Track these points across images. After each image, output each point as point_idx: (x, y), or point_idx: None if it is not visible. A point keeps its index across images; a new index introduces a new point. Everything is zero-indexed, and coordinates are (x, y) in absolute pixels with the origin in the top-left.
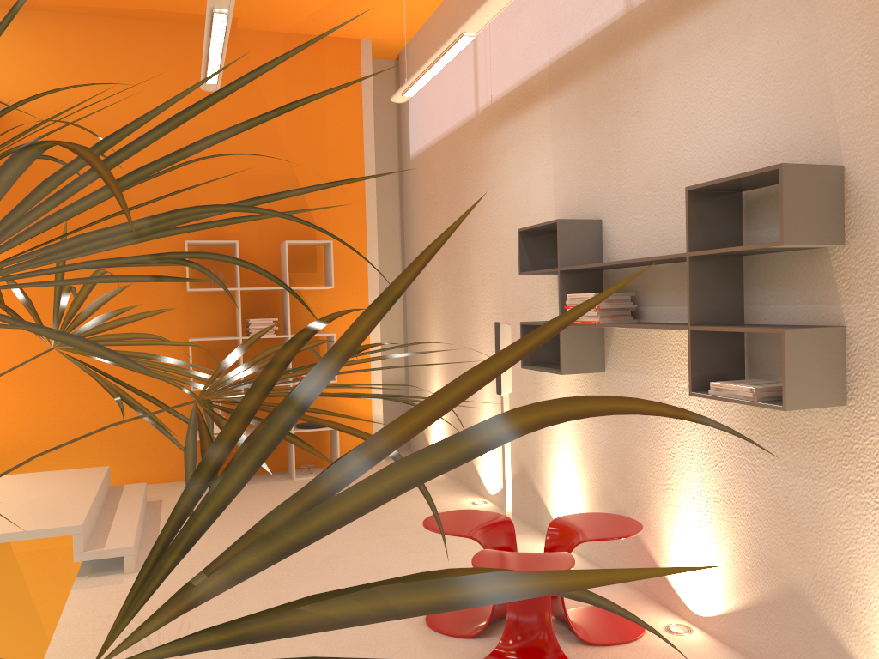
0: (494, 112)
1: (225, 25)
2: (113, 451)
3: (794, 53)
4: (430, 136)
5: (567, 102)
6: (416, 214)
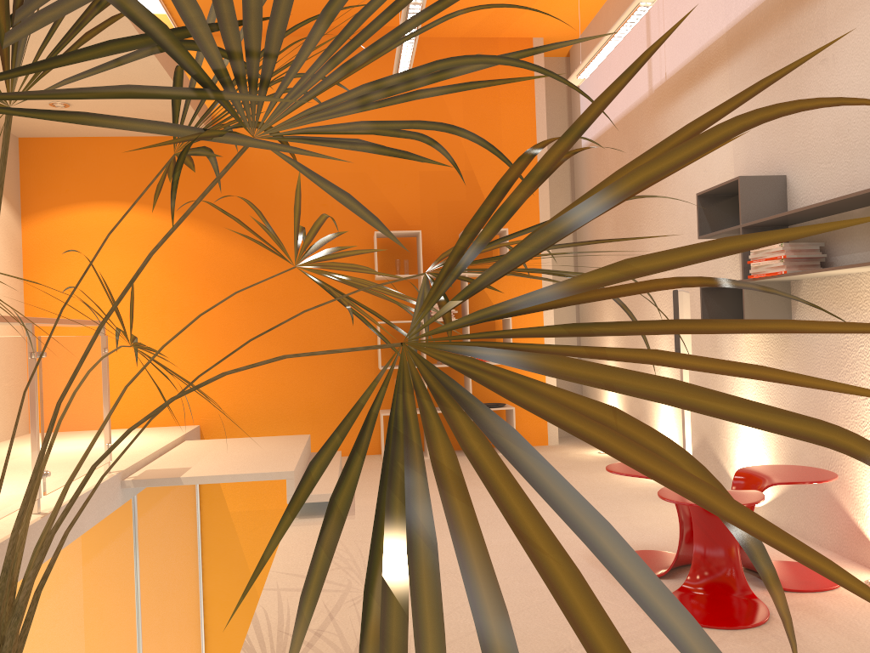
0: (669, 88)
1: None
2: (311, 425)
3: None
4: (602, 124)
5: (747, 64)
6: None
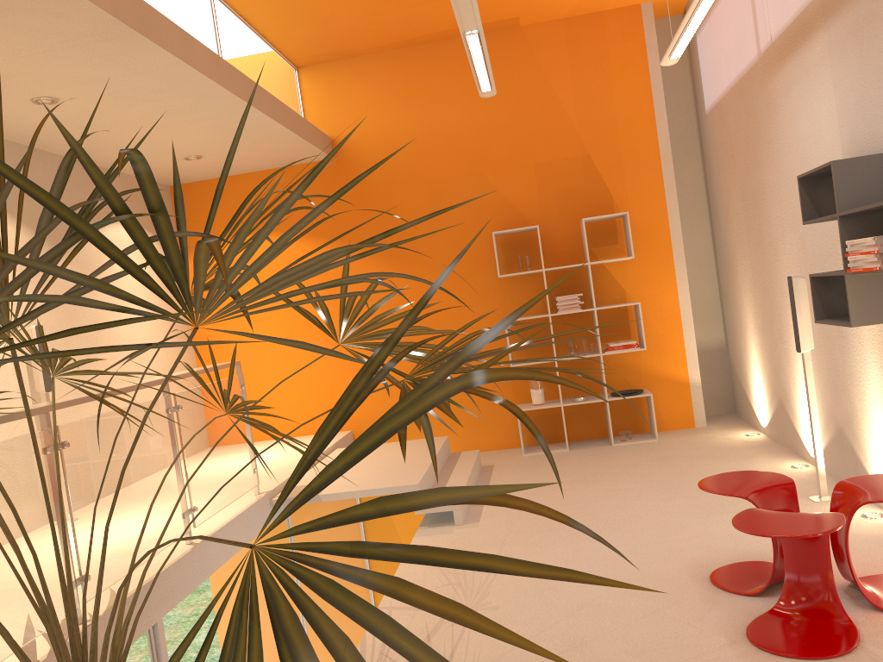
0: (775, 52)
1: (479, 42)
2: (453, 423)
3: None
4: (720, 87)
5: (842, 28)
6: (717, 170)
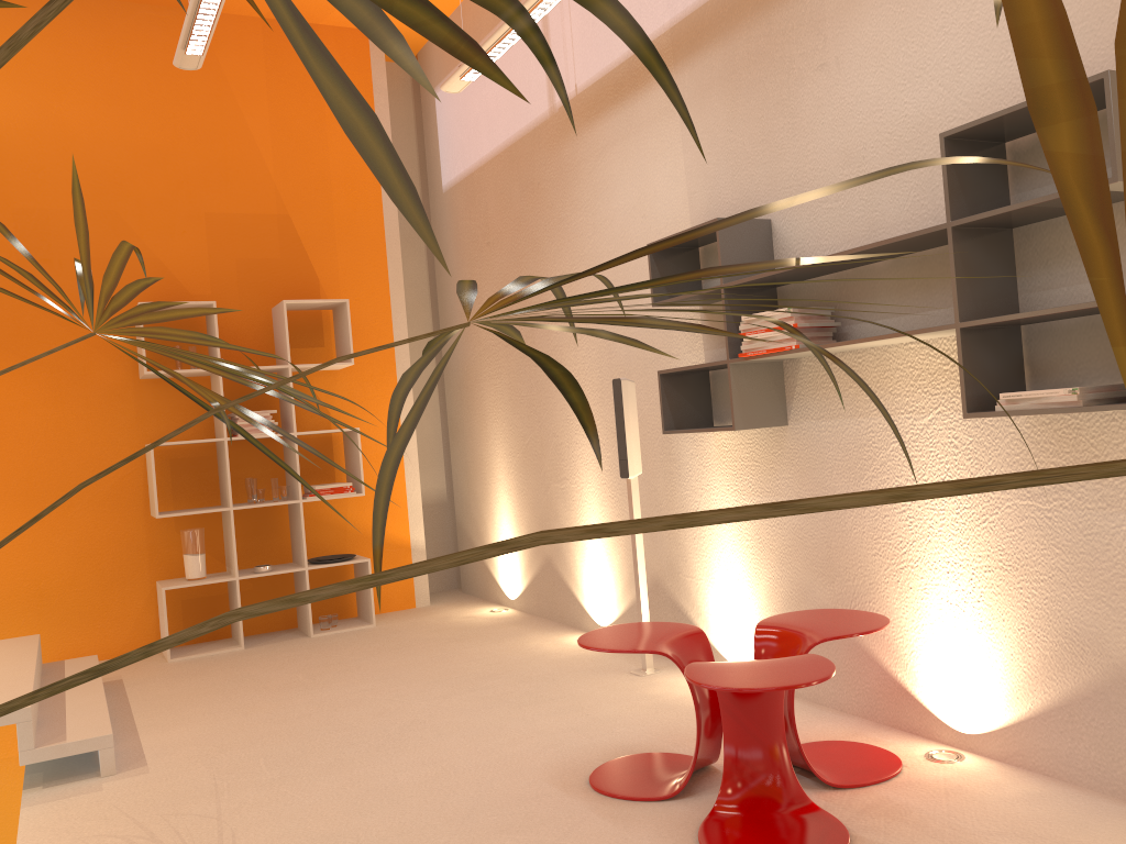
0: (582, 106)
1: None
2: (37, 617)
3: None
4: (475, 156)
5: (704, 71)
6: (457, 264)
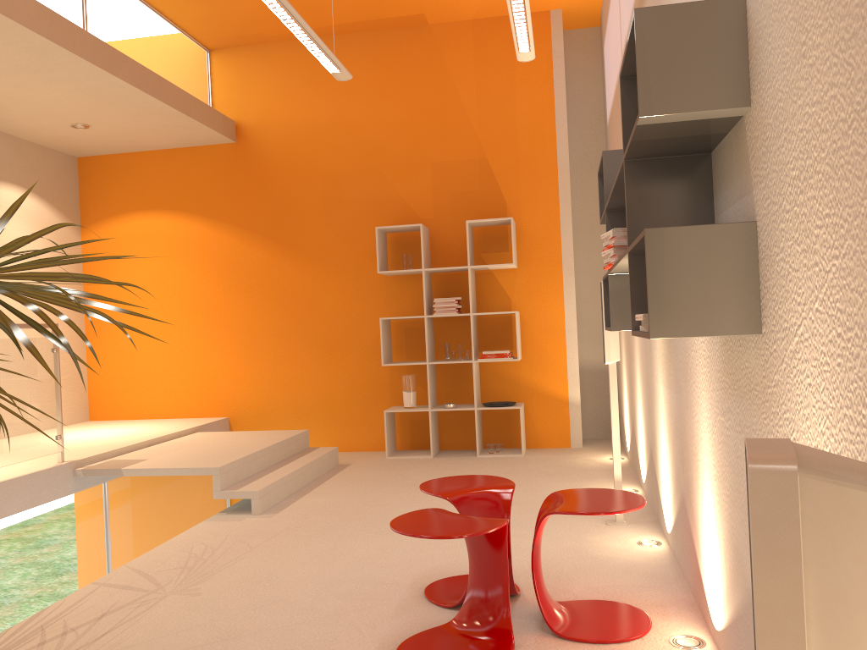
0: None
1: (283, 9)
2: (329, 420)
3: None
4: (611, 97)
5: None
6: None
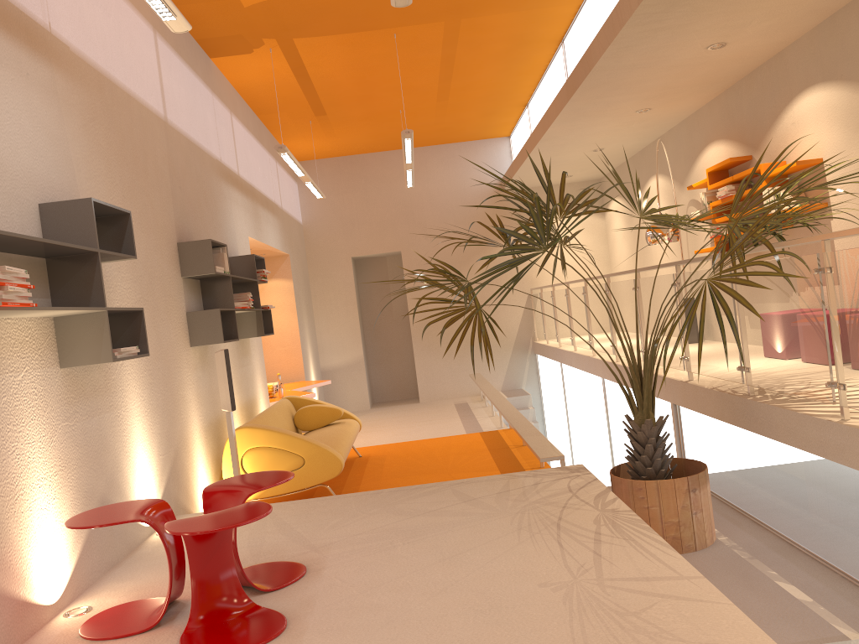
0: None
1: None
2: None
3: (55, 128)
4: None
5: None
6: None
